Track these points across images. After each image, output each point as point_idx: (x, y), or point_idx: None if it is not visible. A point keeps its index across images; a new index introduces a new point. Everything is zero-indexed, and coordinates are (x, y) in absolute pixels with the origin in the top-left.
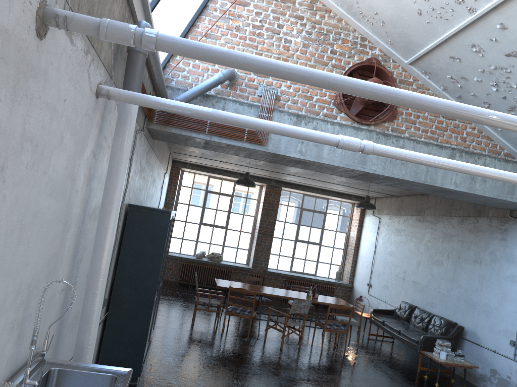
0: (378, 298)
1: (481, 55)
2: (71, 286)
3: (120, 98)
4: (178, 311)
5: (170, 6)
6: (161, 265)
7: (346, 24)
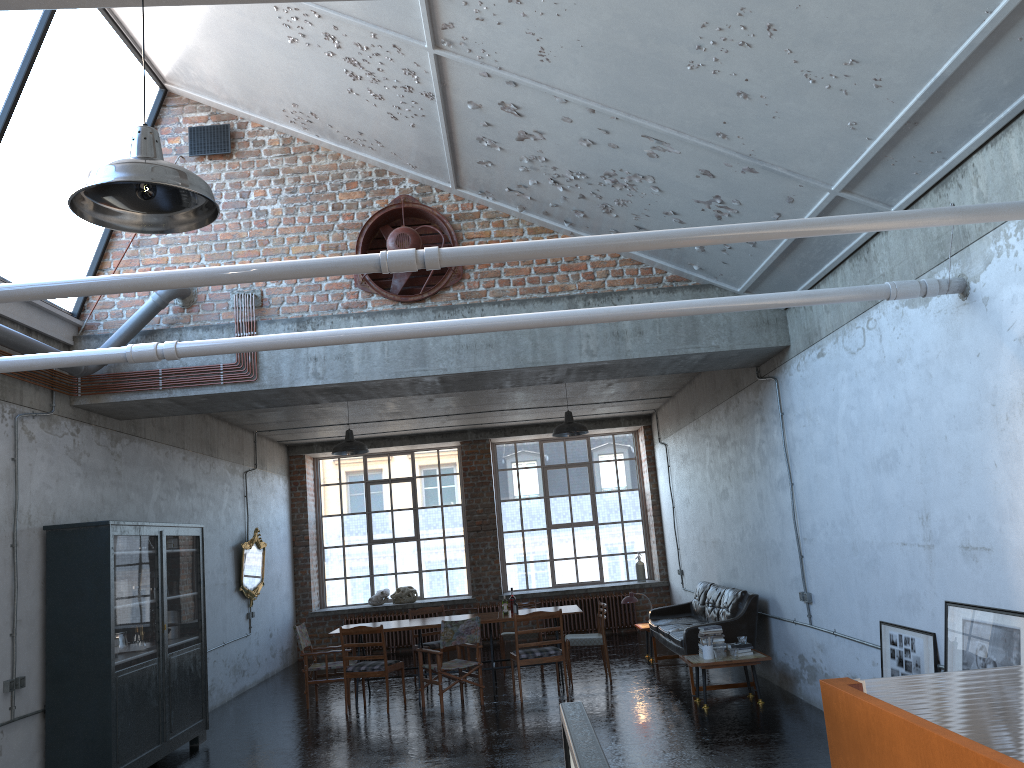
0: (692, 591)
1: (501, 149)
2: None
3: None
4: (299, 697)
5: (16, 227)
6: (110, 606)
7: (348, 159)
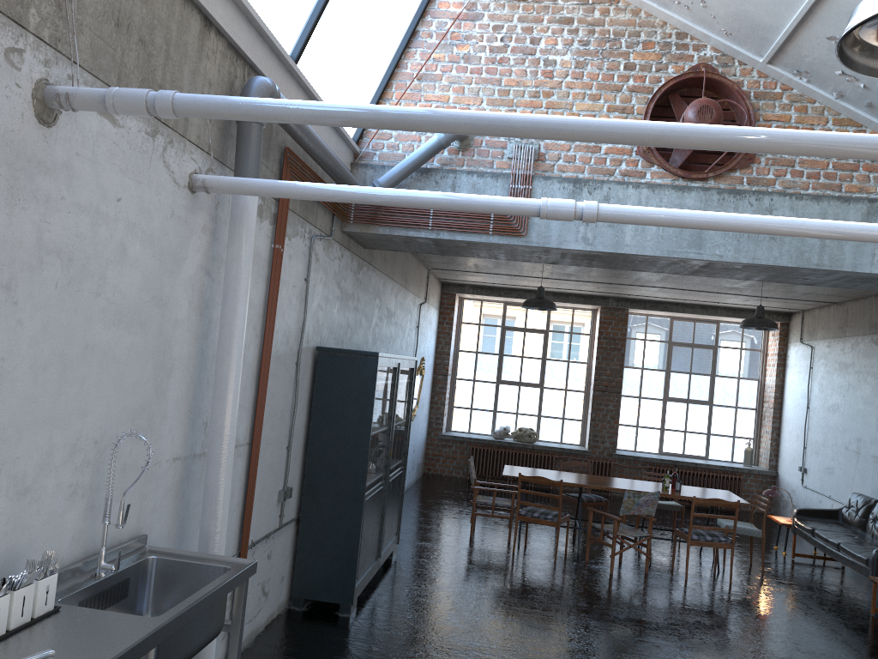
0: (818, 492)
1: None
2: (145, 440)
3: (220, 189)
4: (453, 519)
5: (339, 45)
6: (370, 435)
7: (648, 16)
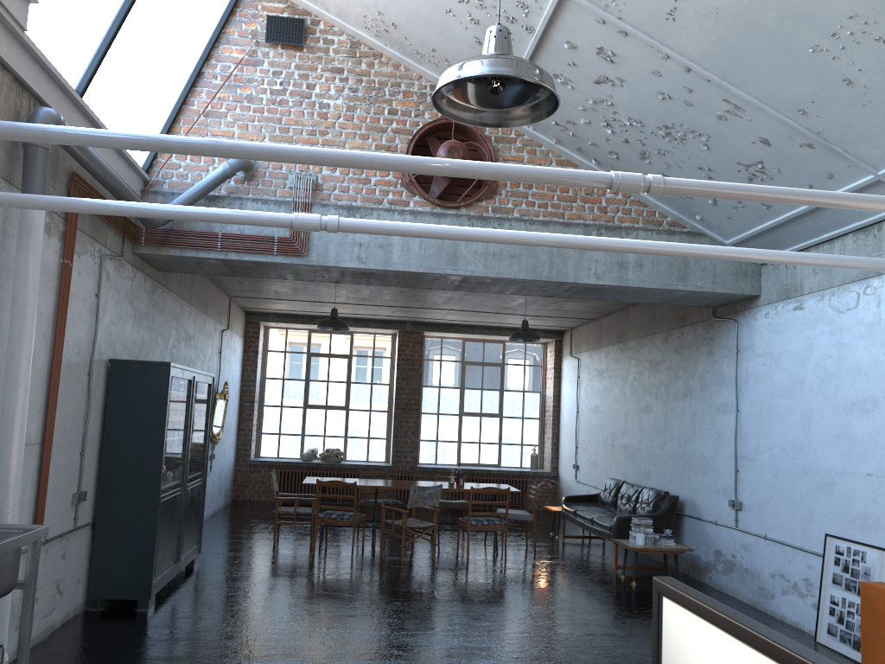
0: (587, 484)
1: (572, 87)
2: None
3: (8, 203)
4: (258, 533)
5: (125, 82)
6: (164, 439)
7: (407, 70)
